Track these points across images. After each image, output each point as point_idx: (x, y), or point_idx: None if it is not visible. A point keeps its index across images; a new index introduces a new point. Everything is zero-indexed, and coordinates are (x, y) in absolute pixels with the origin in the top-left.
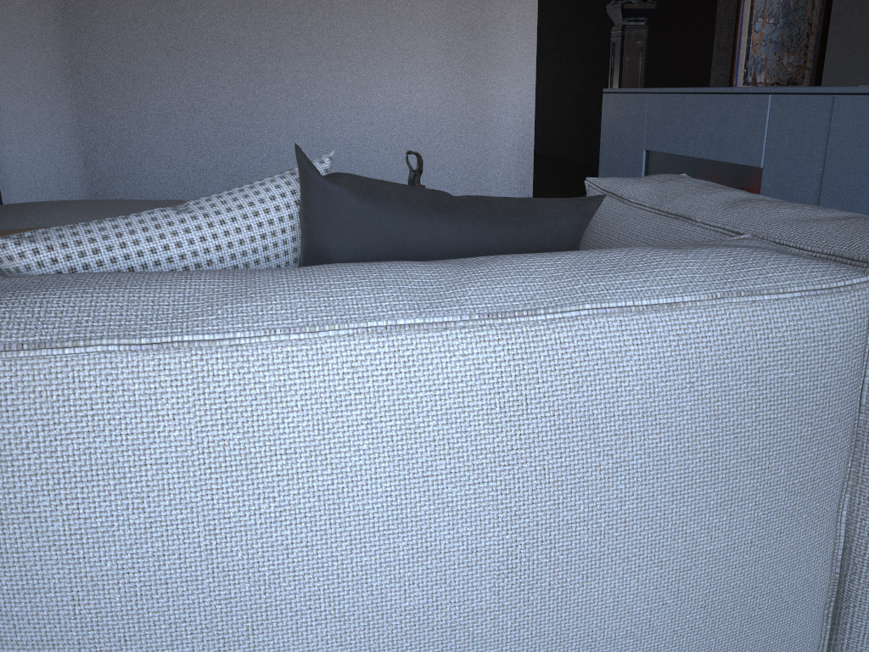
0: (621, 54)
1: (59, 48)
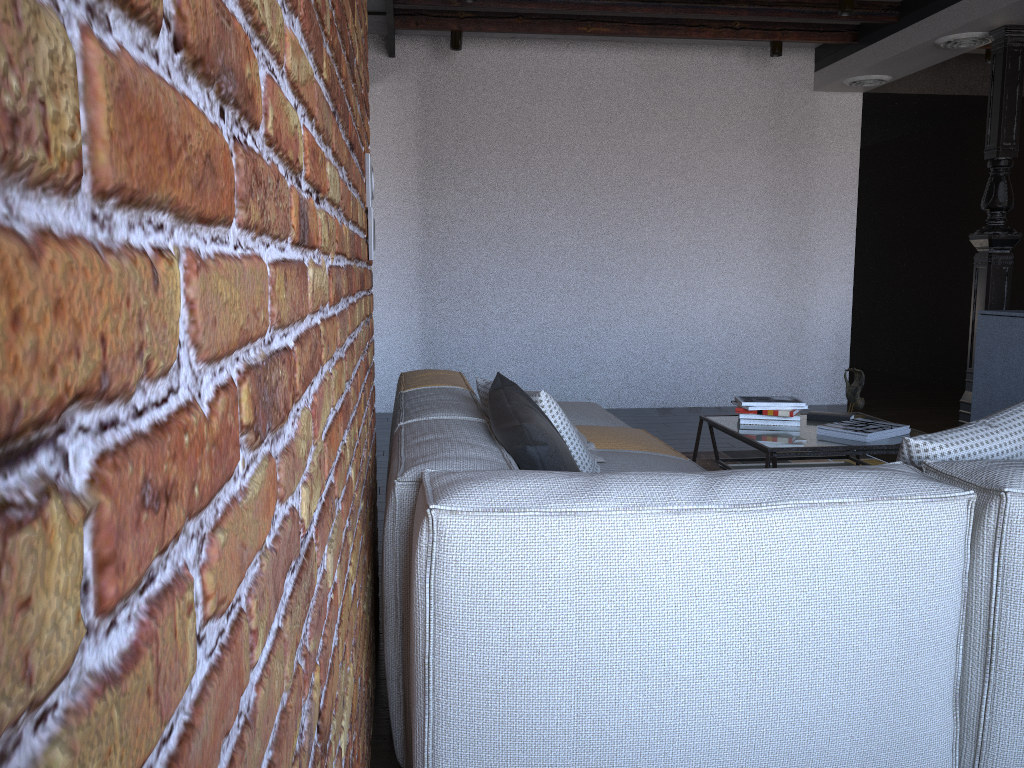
0: (987, 278)
1: (416, 259)
